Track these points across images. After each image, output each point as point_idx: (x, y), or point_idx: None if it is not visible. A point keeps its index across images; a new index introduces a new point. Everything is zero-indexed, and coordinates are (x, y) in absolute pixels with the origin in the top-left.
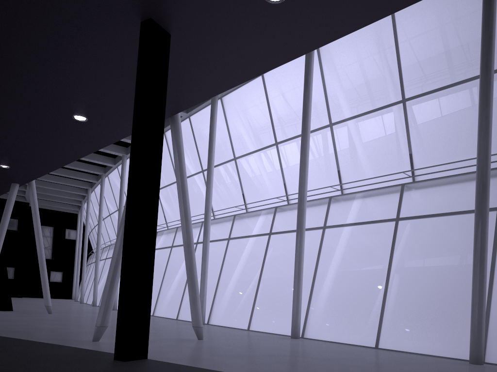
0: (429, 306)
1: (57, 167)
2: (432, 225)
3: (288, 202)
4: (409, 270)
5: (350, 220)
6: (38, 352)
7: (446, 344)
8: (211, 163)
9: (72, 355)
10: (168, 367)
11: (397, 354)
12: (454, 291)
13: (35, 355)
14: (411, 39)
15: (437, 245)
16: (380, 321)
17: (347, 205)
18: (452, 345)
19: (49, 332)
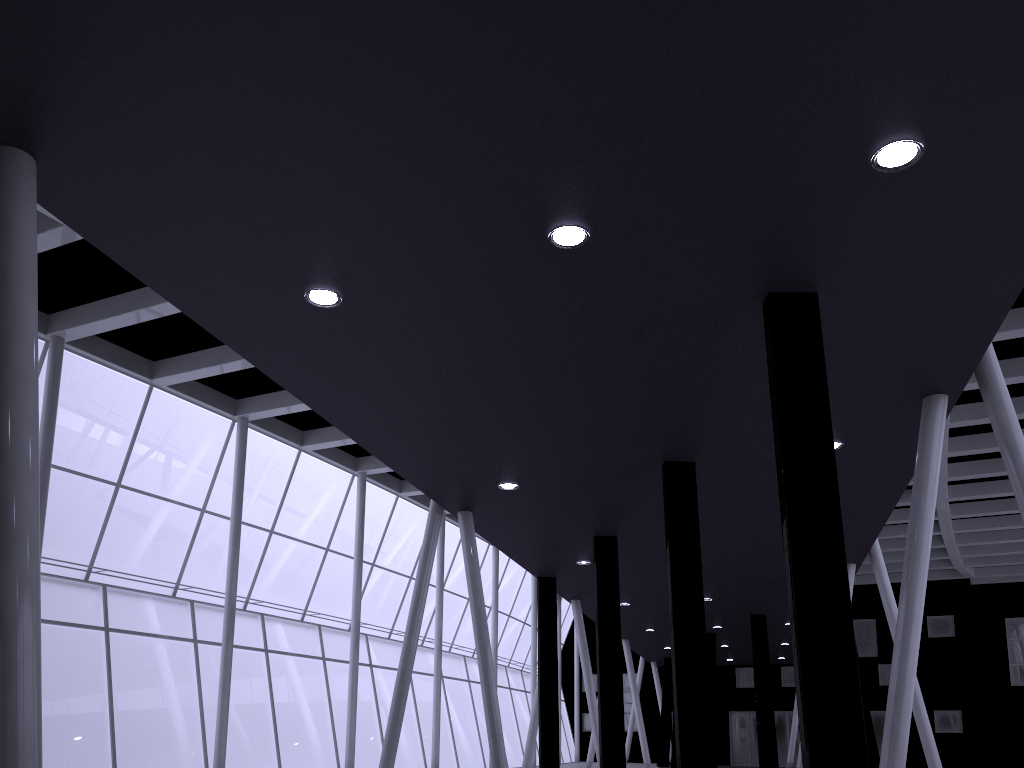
0: None
1: (881, 523)
2: None
3: None
4: None
5: None
6: None
7: None
8: None
9: None
10: None
11: None
12: None
13: None
14: None
15: None
16: None
17: None
18: None
19: None
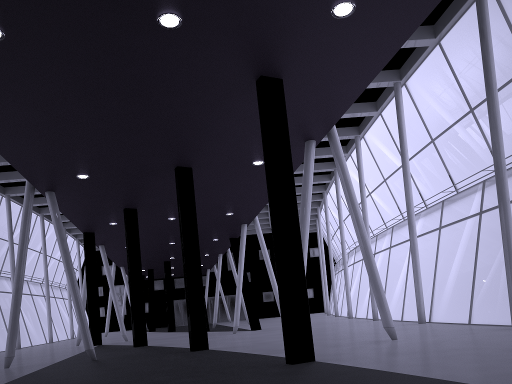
0: None
1: (265, 203)
2: None
3: None
4: None
5: None
6: (237, 361)
7: None
8: (404, 155)
9: (259, 362)
10: (322, 367)
11: None
12: None
13: (233, 364)
14: None
15: None
16: None
17: None
18: None
19: (266, 345)
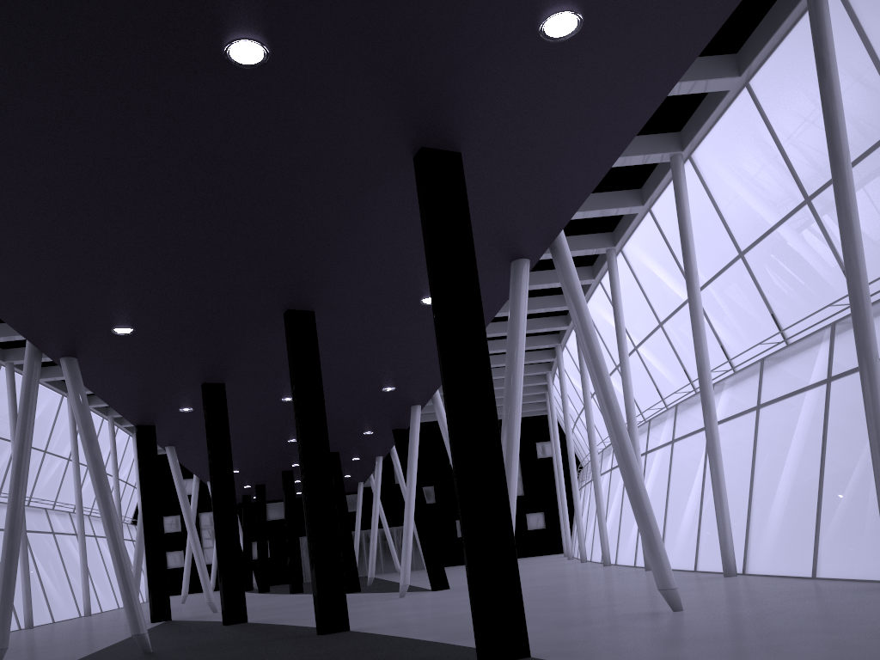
0: None
1: None
2: None
3: None
4: None
5: None
6: (393, 657)
7: None
8: (692, 281)
9: (432, 658)
10: None
11: None
12: None
13: None
14: None
15: None
16: None
17: None
18: None
19: (451, 621)
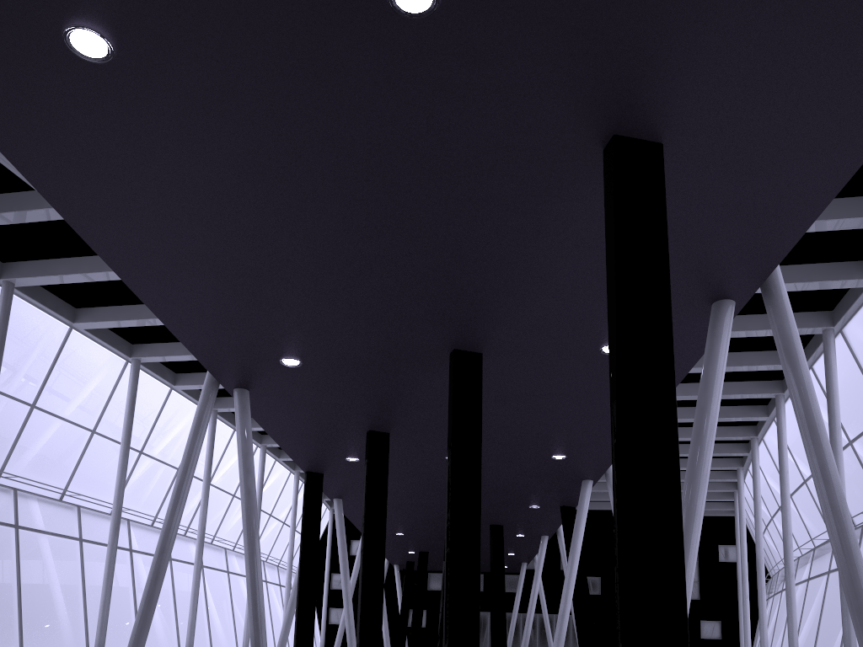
0: None
1: None
2: None
3: None
4: None
5: None
6: None
7: None
8: None
9: None
10: None
11: None
12: None
13: None
14: None
15: None
16: None
17: None
18: None
19: None
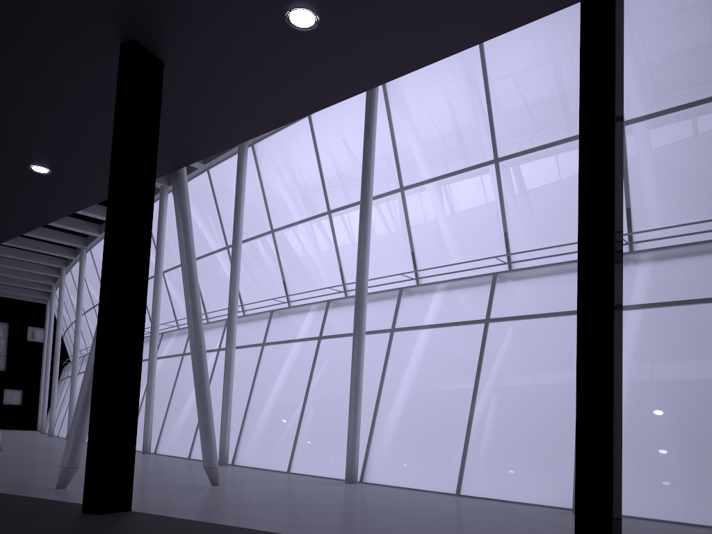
0: (537, 438)
1: (10, 238)
2: (541, 329)
3: (349, 294)
4: (511, 390)
5: (432, 320)
6: None
7: (559, 489)
8: (238, 237)
9: (22, 507)
10: (158, 521)
11: (482, 503)
12: (570, 418)
13: None
14: (515, 75)
15: (548, 356)
16: (463, 459)
17: (429, 299)
18: (566, 491)
19: None
